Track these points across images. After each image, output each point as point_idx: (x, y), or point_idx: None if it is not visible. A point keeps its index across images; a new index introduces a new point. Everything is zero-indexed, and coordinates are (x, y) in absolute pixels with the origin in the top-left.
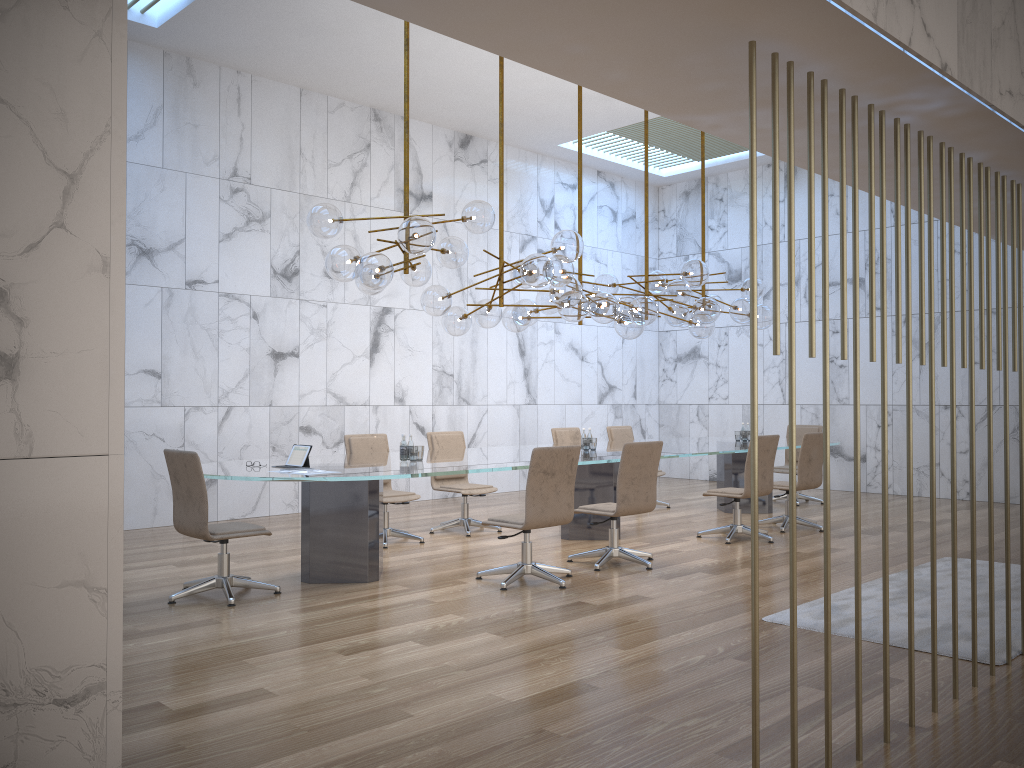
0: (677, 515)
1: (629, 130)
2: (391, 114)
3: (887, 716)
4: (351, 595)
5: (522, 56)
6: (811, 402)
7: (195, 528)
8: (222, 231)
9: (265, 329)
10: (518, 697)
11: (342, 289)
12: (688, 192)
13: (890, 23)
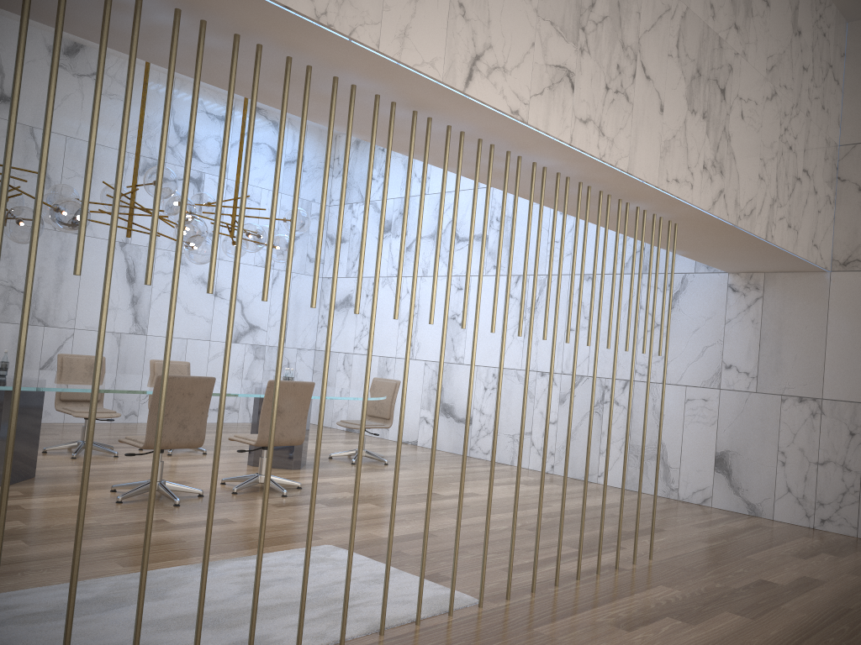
0: (183, 463)
1: None
2: None
3: None
4: None
5: None
6: (434, 359)
7: None
8: None
9: None
10: None
11: None
12: (359, 141)
13: None
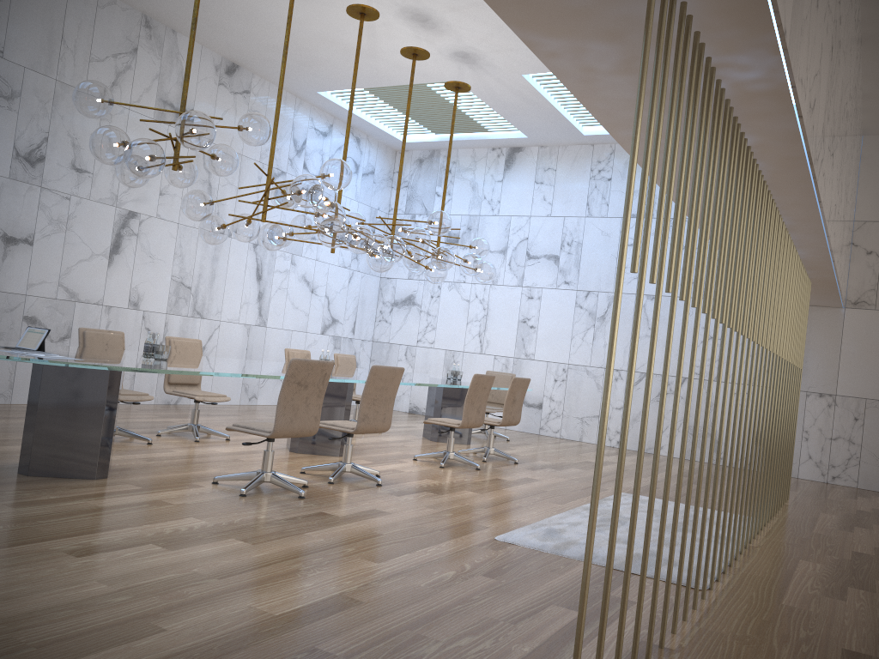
0: (390, 439)
1: (384, 92)
2: (162, 25)
3: (651, 639)
4: (78, 491)
5: None
6: (503, 354)
7: None
8: None
9: None
10: (281, 610)
11: (89, 185)
12: (422, 160)
13: None
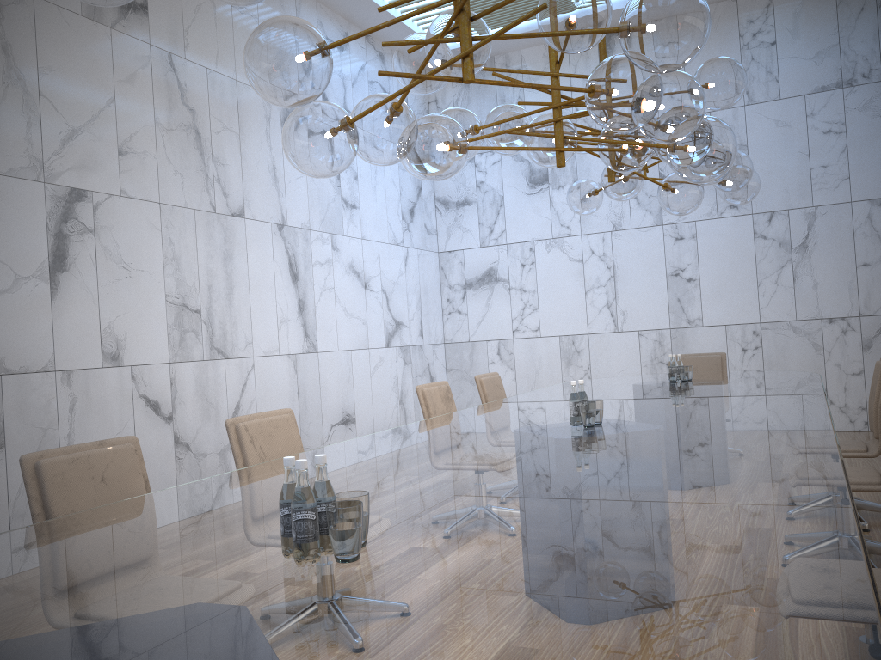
0: None
1: None
2: None
3: None
4: None
5: None
6: (652, 327)
7: None
8: None
9: None
10: None
11: None
12: None
13: None
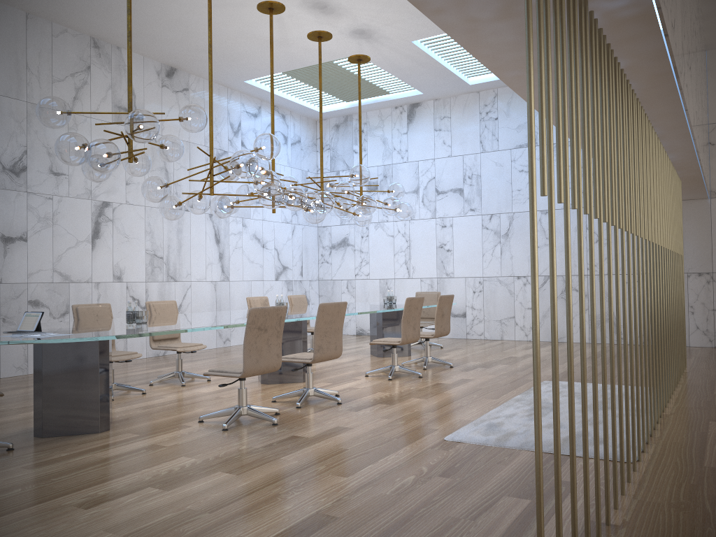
0: (344, 361)
1: (299, 73)
2: (108, 44)
3: (599, 521)
4: (85, 446)
5: None
6: (428, 276)
7: None
8: None
9: None
10: (267, 536)
11: (66, 185)
12: (338, 125)
13: None
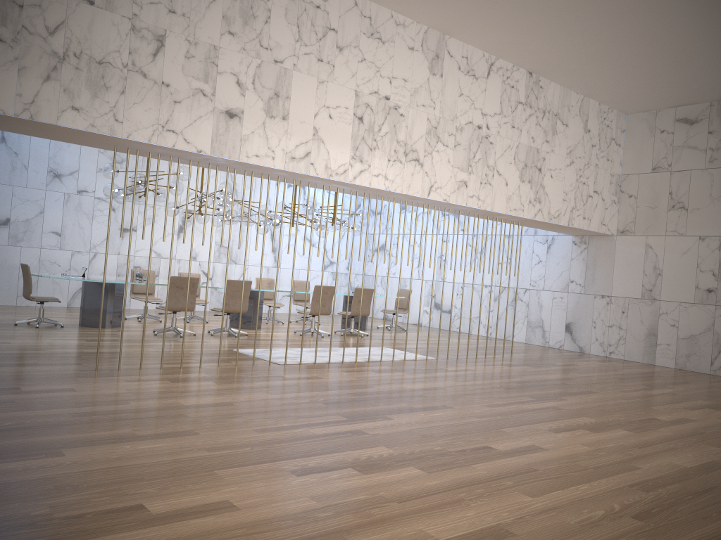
0: None
1: None
2: None
3: (181, 359)
4: (90, 330)
5: (65, 141)
6: (430, 279)
7: (26, 295)
8: (99, 167)
9: (118, 216)
10: (89, 351)
11: None
12: None
13: (160, 141)
